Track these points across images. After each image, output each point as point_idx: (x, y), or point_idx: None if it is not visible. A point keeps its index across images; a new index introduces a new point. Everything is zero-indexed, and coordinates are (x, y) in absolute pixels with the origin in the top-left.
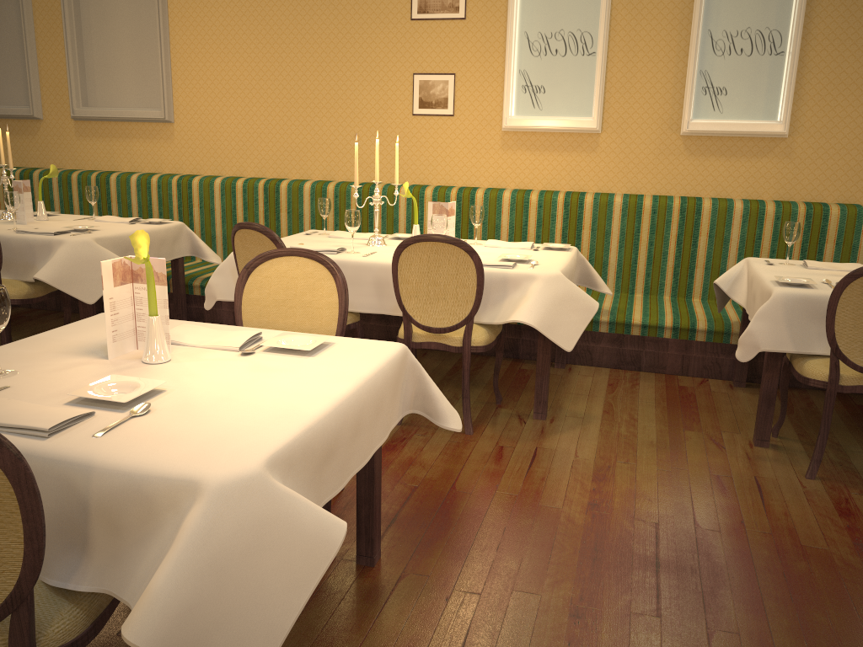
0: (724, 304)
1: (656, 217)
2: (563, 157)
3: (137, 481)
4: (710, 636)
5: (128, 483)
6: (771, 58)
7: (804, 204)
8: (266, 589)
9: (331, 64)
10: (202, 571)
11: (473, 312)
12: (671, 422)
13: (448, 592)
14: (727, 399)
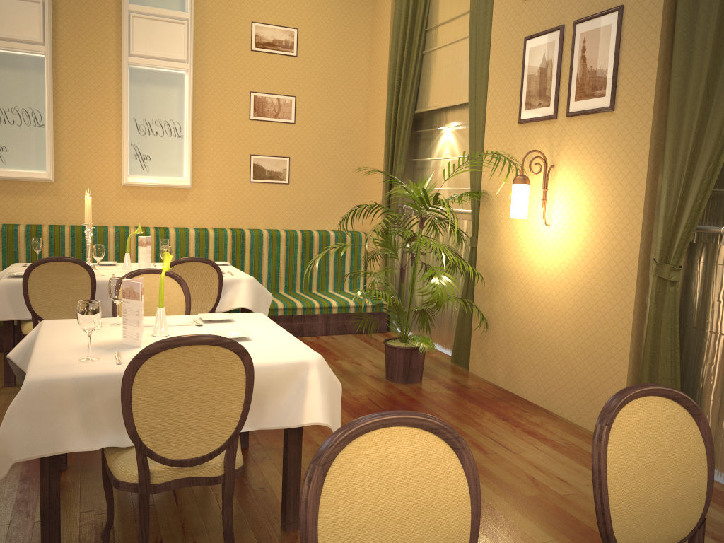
0: None
1: None
2: None
3: None
4: None
5: None
6: (36, 128)
7: (70, 226)
8: None
9: None
10: None
11: None
12: None
13: None
14: None
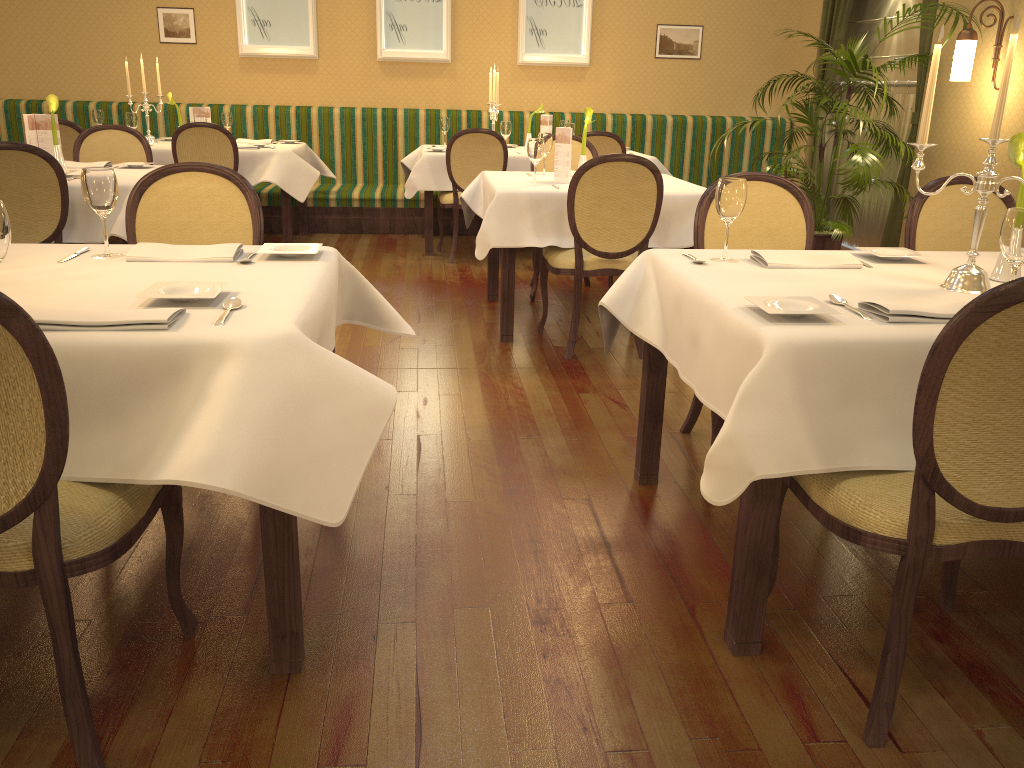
0: None
1: (365, 124)
2: (291, 79)
3: None
4: None
5: None
6: (434, 4)
7: (466, 111)
8: None
9: None
10: None
11: None
12: (377, 251)
13: None
14: (417, 241)
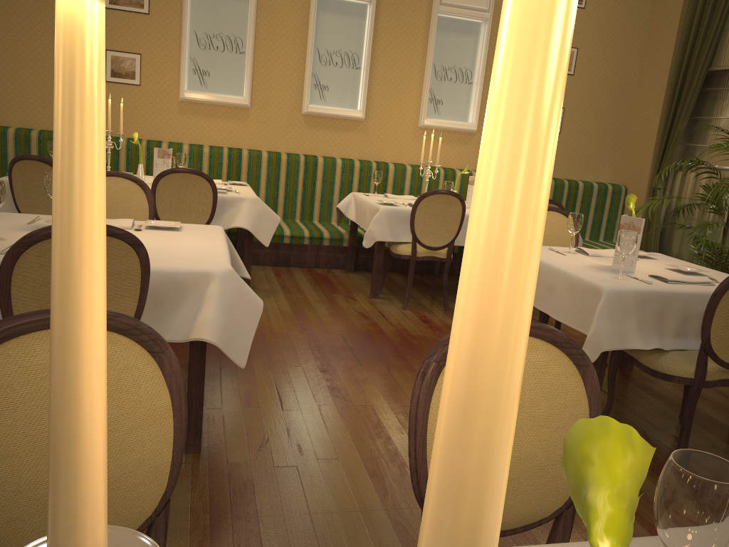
0: (340, 221)
1: (289, 167)
2: (224, 123)
3: (173, 275)
4: (389, 370)
5: (167, 277)
6: (353, 70)
7: (375, 162)
8: (243, 325)
9: (30, 32)
10: (226, 311)
11: (209, 221)
12: (322, 290)
13: (252, 371)
14: (347, 278)
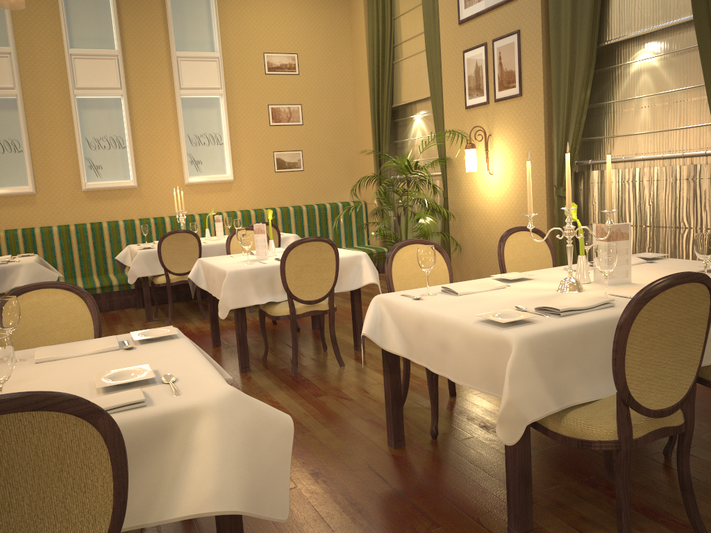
0: (123, 269)
1: (79, 235)
2: (15, 209)
3: None
4: None
5: None
6: (120, 150)
7: (153, 218)
8: None
9: None
10: None
11: None
12: (108, 324)
13: None
14: (135, 313)
